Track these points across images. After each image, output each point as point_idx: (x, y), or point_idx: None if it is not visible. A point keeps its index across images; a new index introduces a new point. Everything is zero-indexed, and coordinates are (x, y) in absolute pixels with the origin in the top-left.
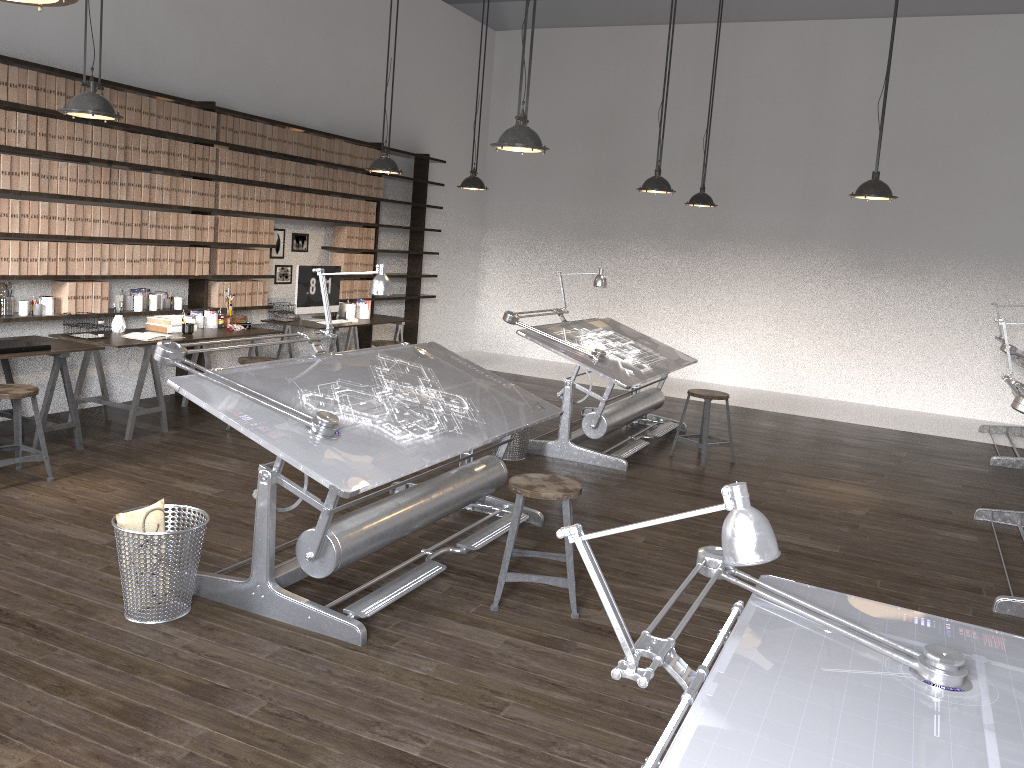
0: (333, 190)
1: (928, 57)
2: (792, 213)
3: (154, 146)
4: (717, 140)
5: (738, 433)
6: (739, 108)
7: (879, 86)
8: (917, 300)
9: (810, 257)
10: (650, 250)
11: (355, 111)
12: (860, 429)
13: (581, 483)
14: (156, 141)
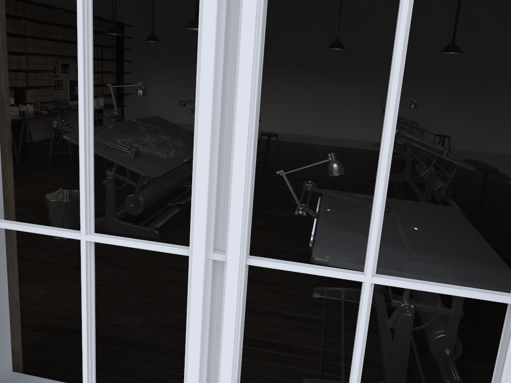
0: None
1: None
2: (296, 52)
3: None
4: None
5: (279, 151)
6: (271, 2)
7: None
8: (348, 91)
9: (304, 72)
10: None
11: None
12: (327, 147)
13: None
14: None
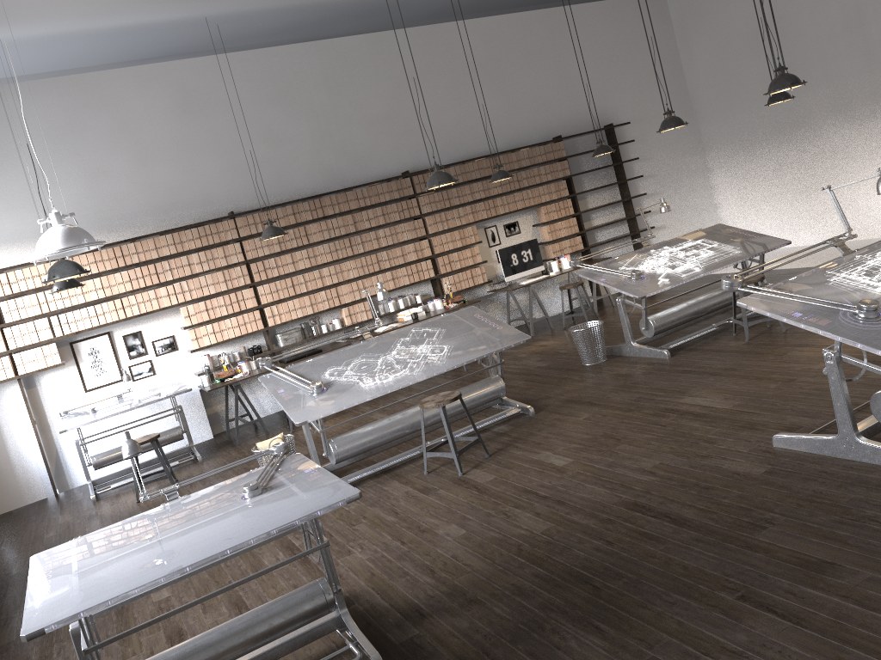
0: (520, 187)
1: None
2: None
3: (372, 214)
4: (867, 4)
5: None
6: None
7: None
8: None
9: None
10: (839, 126)
11: (532, 122)
12: None
13: (614, 376)
14: (373, 211)
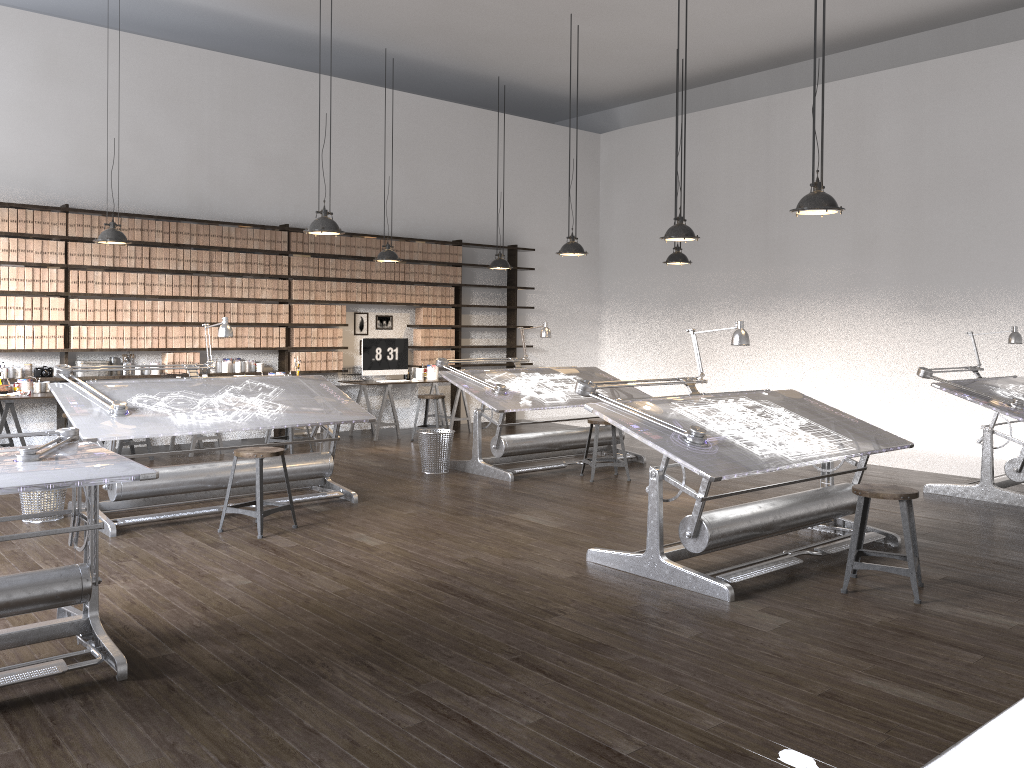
0: (406, 280)
1: (955, 94)
2: (845, 263)
3: (234, 259)
4: (775, 202)
5: None
6: (791, 170)
7: (912, 130)
8: (970, 339)
9: (865, 304)
10: (728, 311)
11: (436, 217)
12: (851, 466)
13: (451, 486)
14: (235, 255)
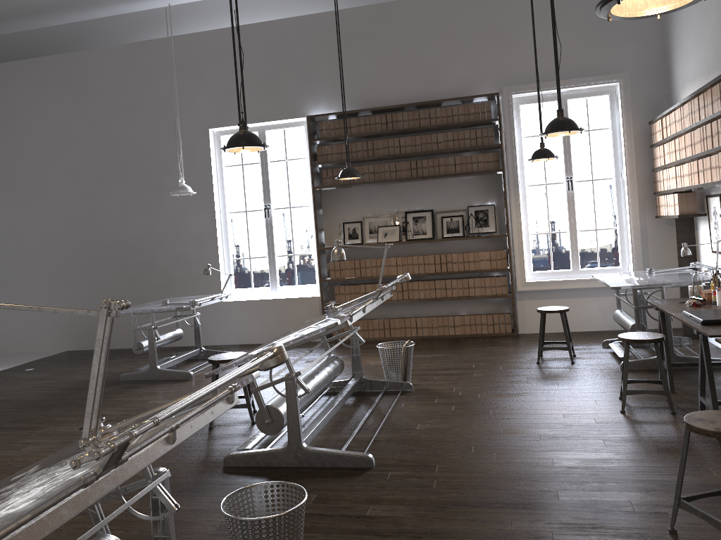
0: None
1: None
2: None
3: None
4: None
5: None
6: None
7: None
8: None
9: None
10: None
11: None
12: None
13: None
14: None
